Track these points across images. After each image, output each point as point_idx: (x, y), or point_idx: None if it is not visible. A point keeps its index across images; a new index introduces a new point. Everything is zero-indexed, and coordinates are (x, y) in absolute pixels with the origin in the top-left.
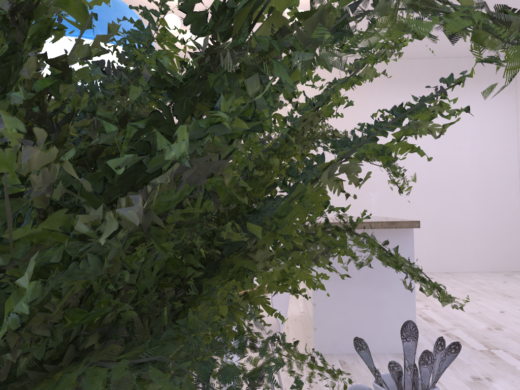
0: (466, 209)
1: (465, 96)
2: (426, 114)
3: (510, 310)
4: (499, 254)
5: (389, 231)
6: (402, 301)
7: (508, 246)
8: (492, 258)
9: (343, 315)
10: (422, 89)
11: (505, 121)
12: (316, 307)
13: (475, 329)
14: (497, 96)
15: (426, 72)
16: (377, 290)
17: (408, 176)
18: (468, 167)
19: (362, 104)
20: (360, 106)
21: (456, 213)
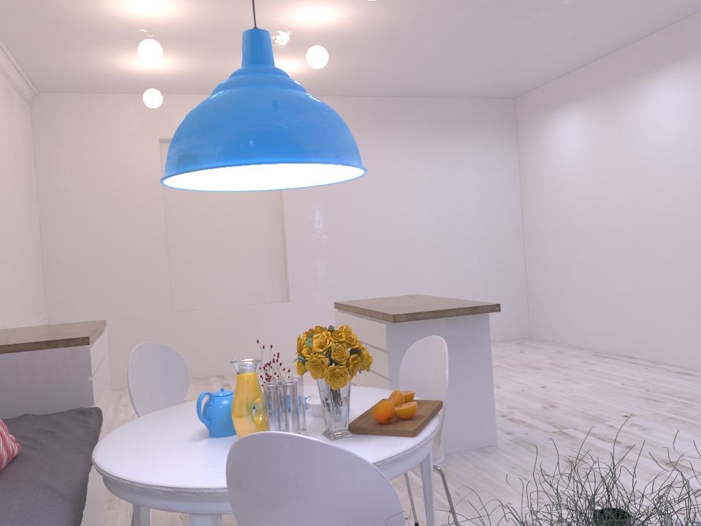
0: (473, 273)
1: (467, 142)
2: None
3: (549, 384)
4: (508, 320)
5: (466, 316)
6: (481, 391)
7: (515, 310)
8: (501, 326)
9: None
10: (422, 134)
11: (508, 172)
12: None
13: (532, 409)
14: (499, 143)
15: (425, 114)
16: (456, 382)
17: (410, 237)
18: (473, 225)
19: None
20: None
21: (463, 278)
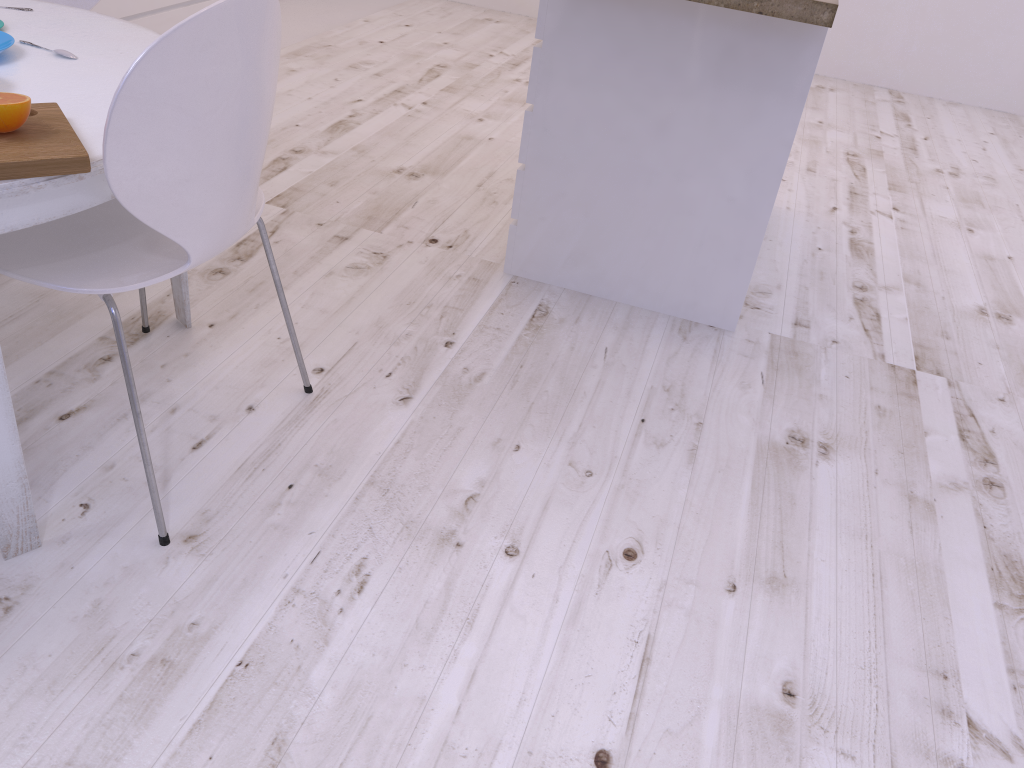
0: None
1: None
2: None
3: None
4: None
5: (758, 16)
6: (735, 212)
7: None
8: None
9: (585, 207)
10: None
11: None
12: (525, 175)
13: (944, 303)
14: None
15: None
16: (681, 170)
17: None
18: None
19: None
20: None
21: None
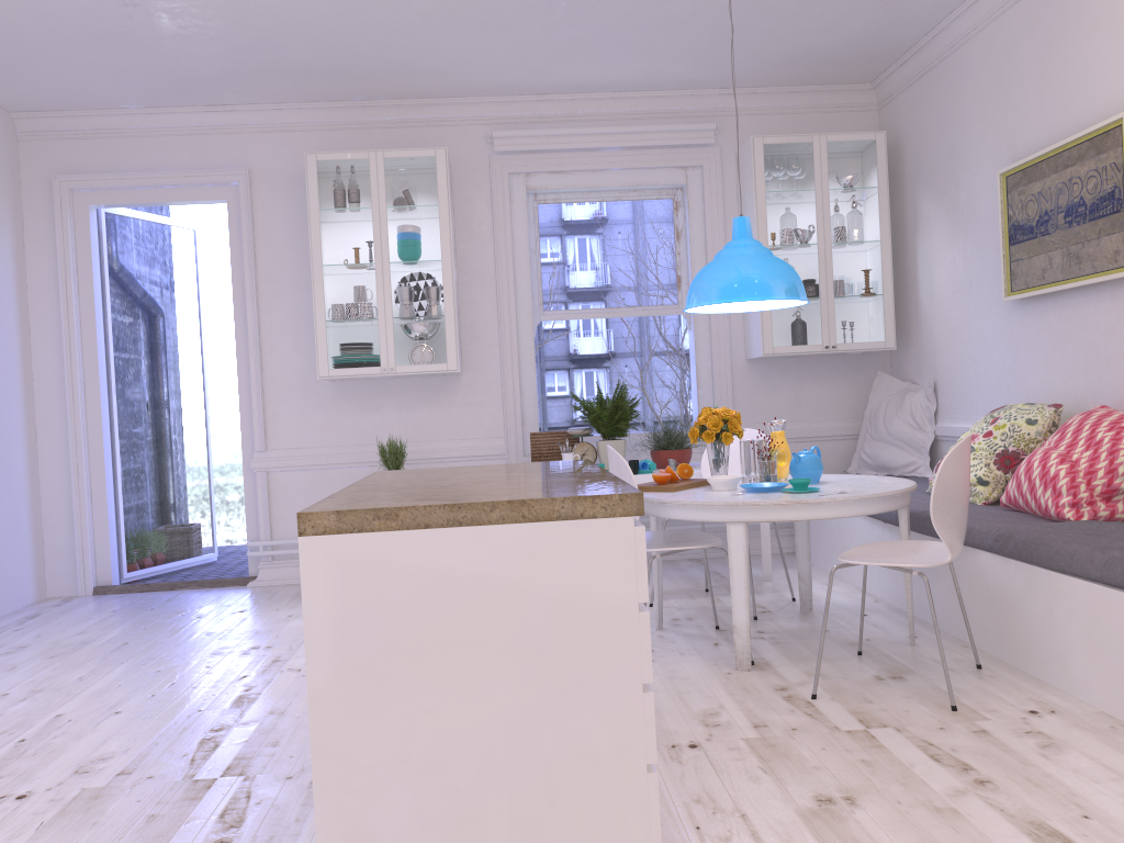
0: None
1: None
2: (574, 407)
3: None
4: None
5: None
6: None
7: None
8: None
9: None
10: None
11: None
12: None
13: None
14: None
15: None
16: None
17: None
18: None
19: None
20: None
21: None
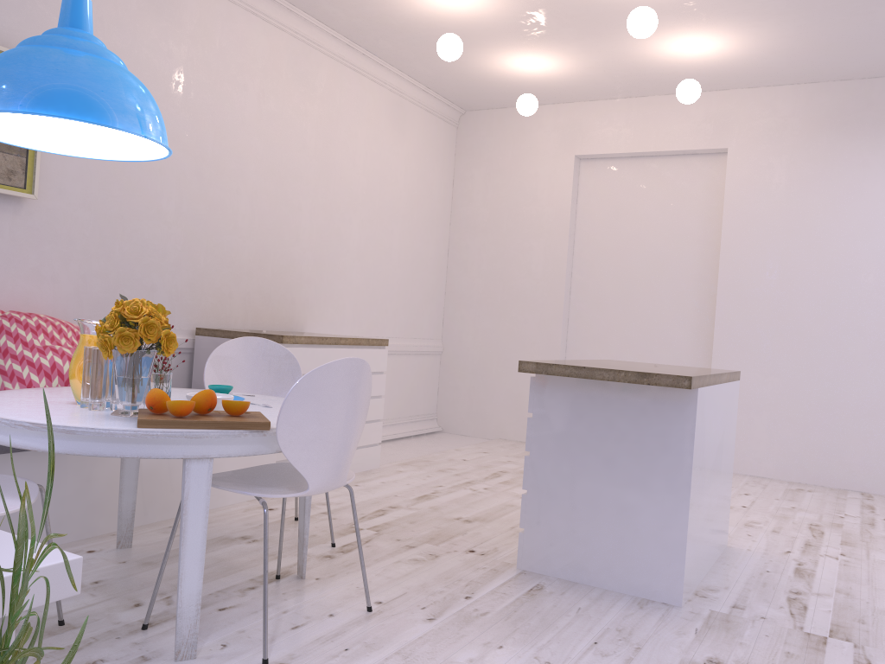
0: None
1: None
2: None
3: None
4: None
5: (655, 390)
6: (665, 514)
7: None
8: None
9: (566, 516)
10: None
11: None
12: (527, 497)
13: (867, 605)
14: None
15: None
16: (625, 487)
17: None
18: None
19: (854, 165)
20: (848, 169)
21: None
